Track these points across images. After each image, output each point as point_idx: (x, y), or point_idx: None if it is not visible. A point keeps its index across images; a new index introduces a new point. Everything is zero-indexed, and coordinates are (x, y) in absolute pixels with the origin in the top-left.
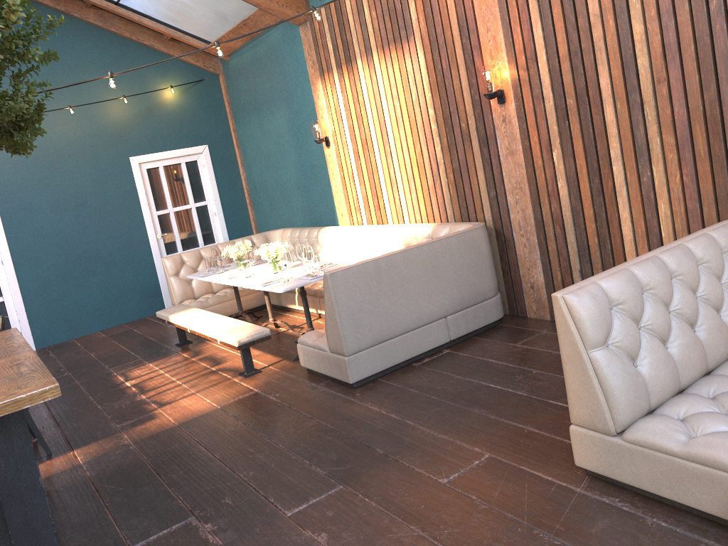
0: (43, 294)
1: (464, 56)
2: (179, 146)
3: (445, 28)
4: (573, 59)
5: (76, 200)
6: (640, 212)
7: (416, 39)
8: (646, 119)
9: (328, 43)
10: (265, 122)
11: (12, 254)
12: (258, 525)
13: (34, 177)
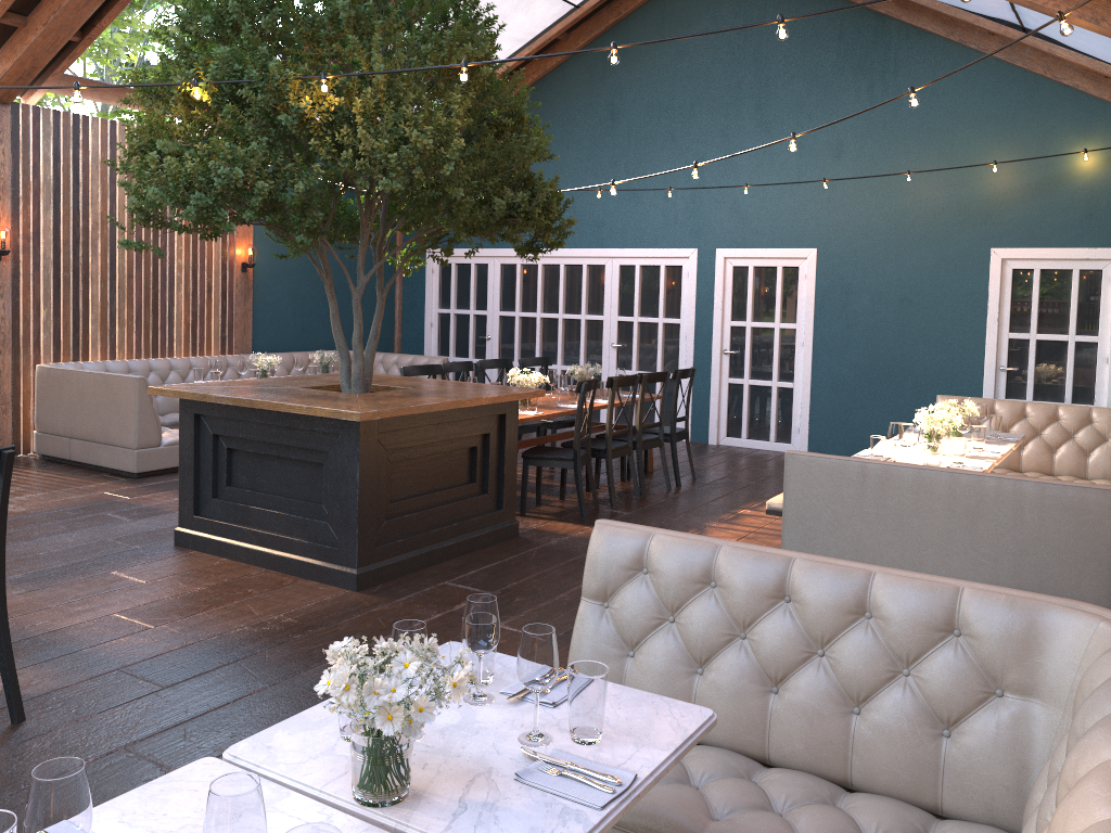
0: (832, 395)
1: None
2: (1075, 243)
3: None
4: None
5: (902, 292)
6: None
7: None
8: None
9: None
10: None
11: (814, 338)
12: None
13: (862, 253)
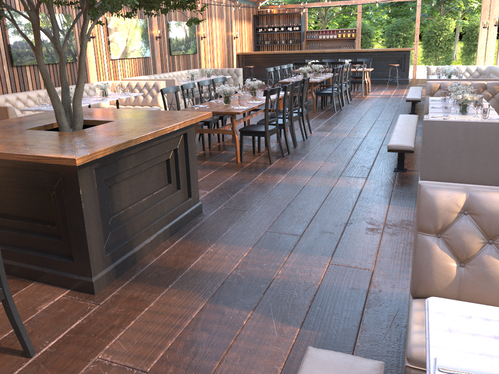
0: None
1: None
2: None
3: None
4: None
5: None
6: None
7: None
8: None
9: None
10: None
11: None
12: None
13: None
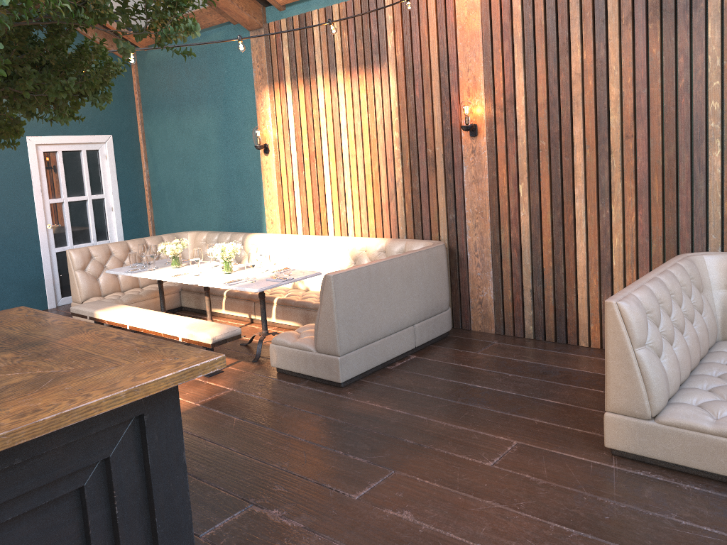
0: None
1: (440, 89)
2: (82, 132)
3: (424, 60)
4: (550, 107)
5: None
6: (596, 243)
7: (390, 66)
8: (611, 166)
9: (284, 54)
10: (186, 120)
11: None
12: (331, 508)
13: None
